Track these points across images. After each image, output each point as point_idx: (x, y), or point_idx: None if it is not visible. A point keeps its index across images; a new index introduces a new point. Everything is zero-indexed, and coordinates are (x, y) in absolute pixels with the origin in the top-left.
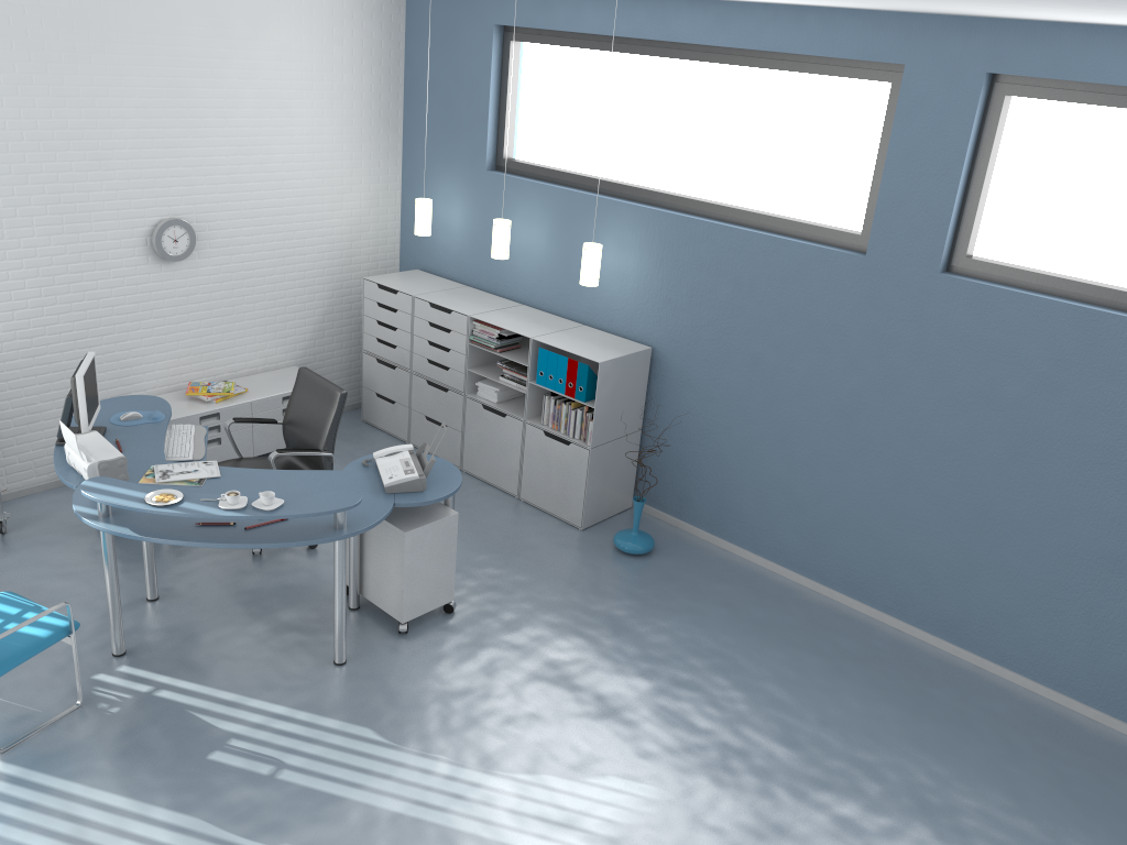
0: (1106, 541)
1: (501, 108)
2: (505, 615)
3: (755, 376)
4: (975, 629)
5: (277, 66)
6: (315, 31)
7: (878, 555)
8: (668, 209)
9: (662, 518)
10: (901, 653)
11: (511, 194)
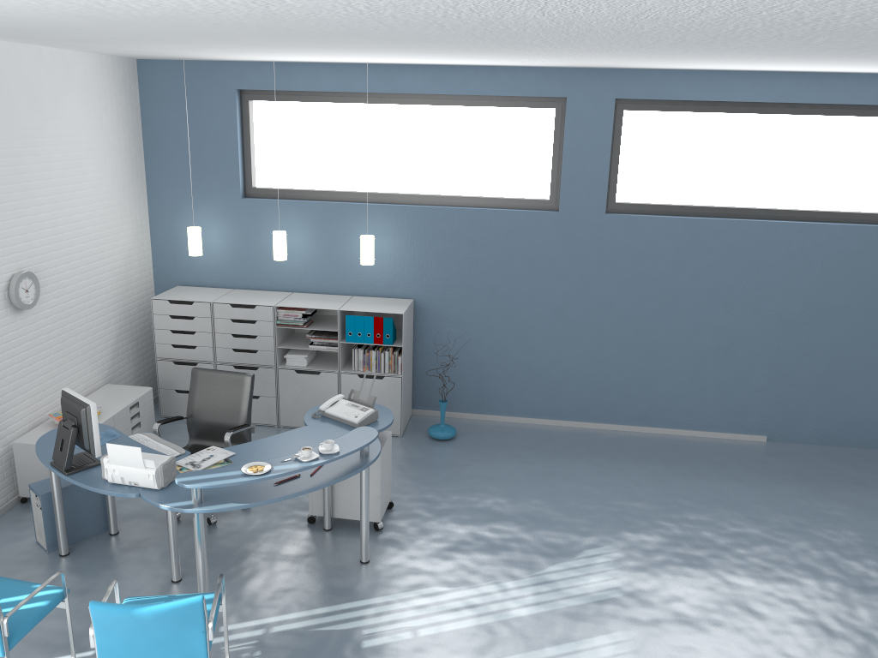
0: (719, 340)
1: (245, 150)
2: (423, 497)
3: (494, 301)
4: (658, 413)
5: (72, 133)
6: (91, 102)
7: (594, 389)
8: (407, 204)
9: (437, 415)
10: (628, 440)
11: (269, 212)
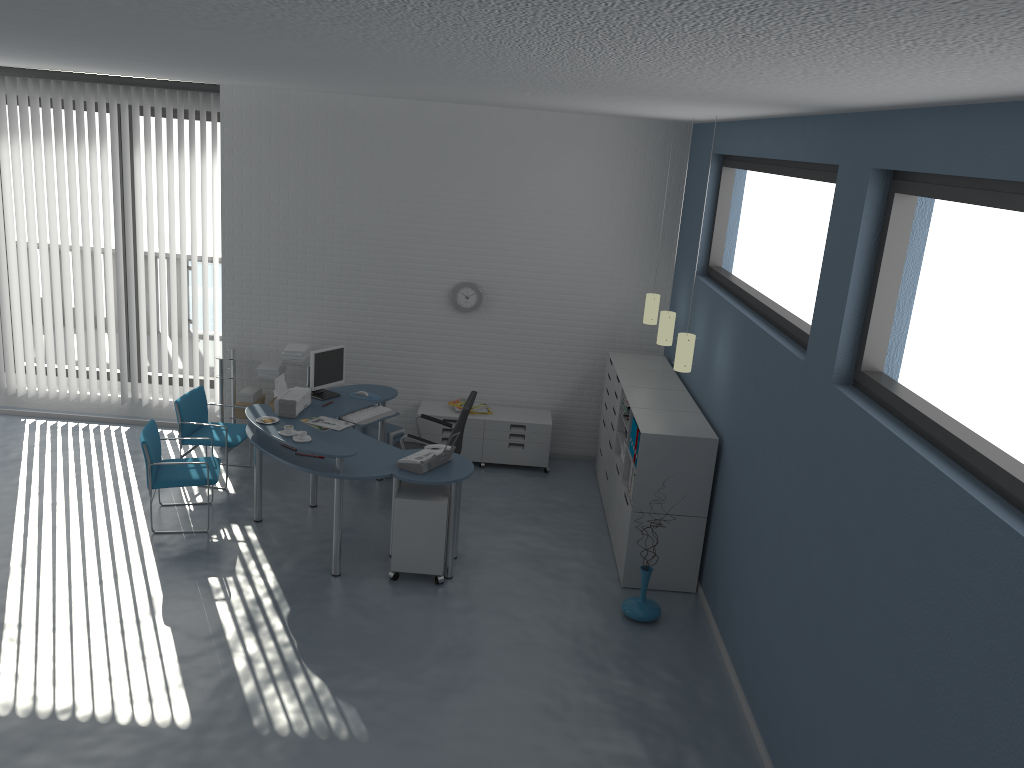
0: (879, 739)
1: (713, 223)
2: (467, 602)
3: (752, 478)
4: None
5: (565, 185)
6: (600, 161)
7: (777, 694)
8: (752, 311)
9: (705, 610)
10: None
11: (699, 294)
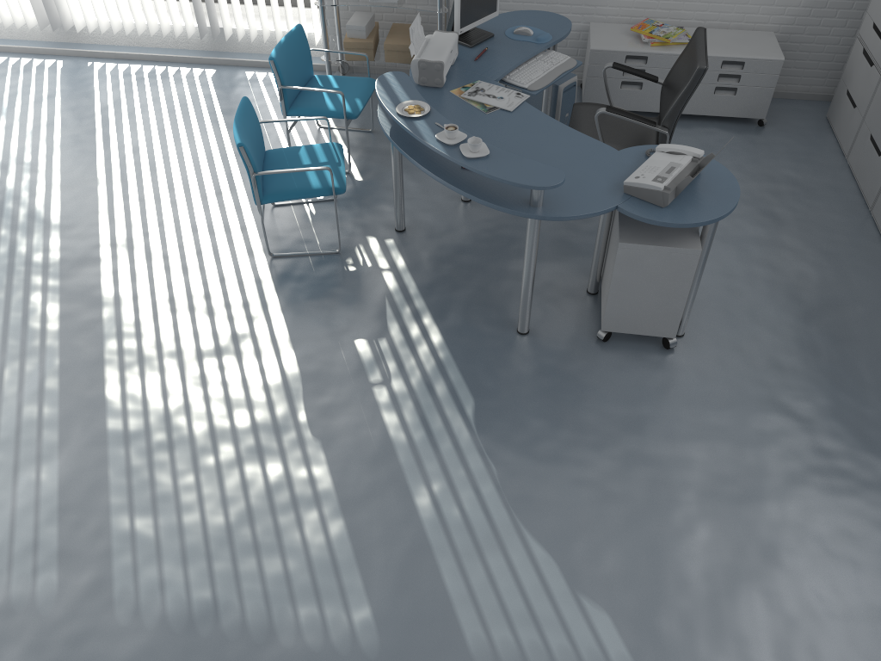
0: None
1: None
2: (717, 385)
3: None
4: None
5: None
6: None
7: None
8: None
9: None
10: None
11: None
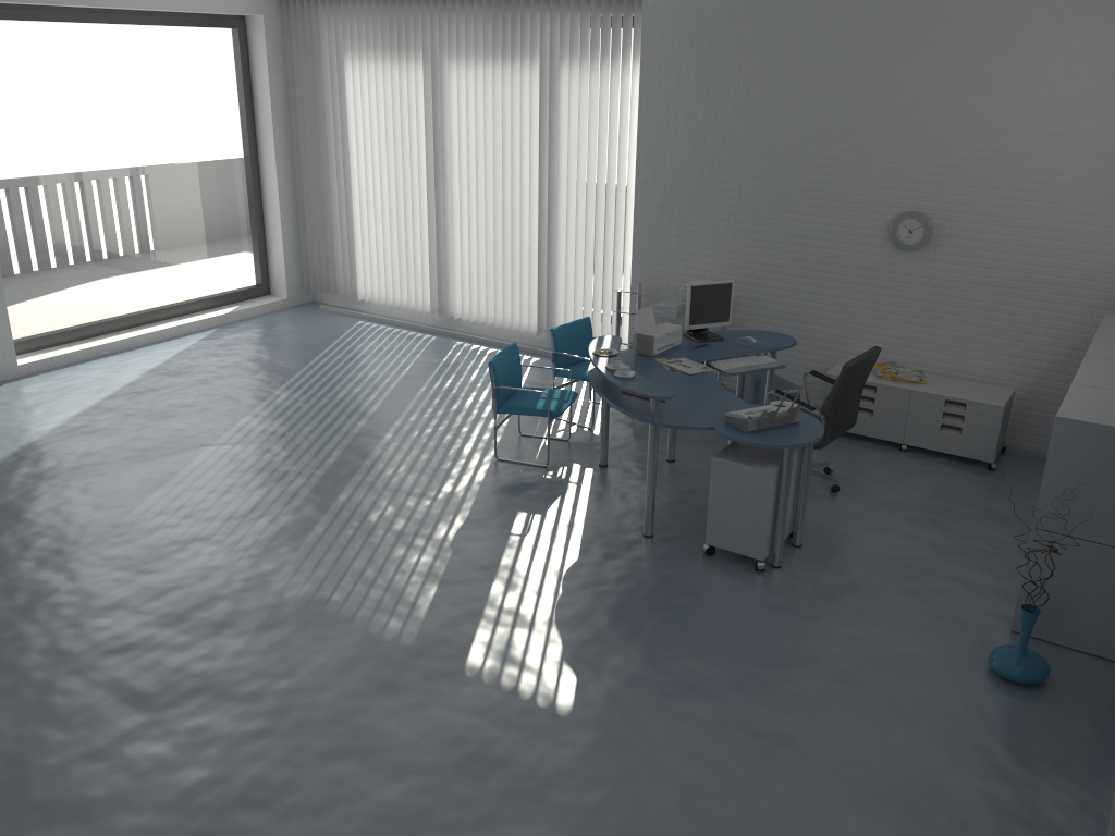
0: None
1: None
2: (780, 599)
3: None
4: None
5: (1066, 74)
6: None
7: None
8: None
9: None
10: None
11: None
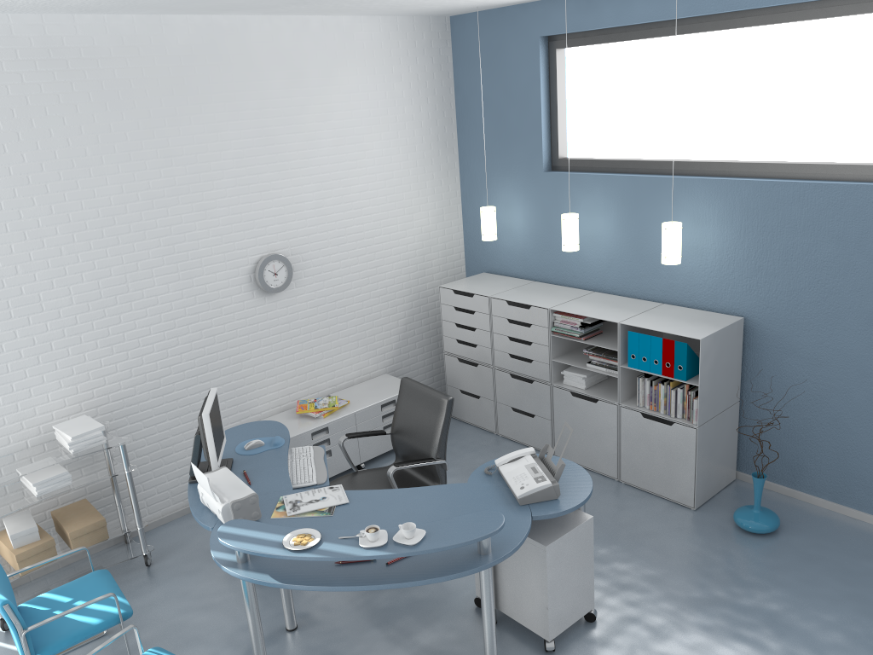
0: None
1: (552, 112)
2: (651, 620)
3: None
4: None
5: (348, 106)
6: (377, 71)
7: None
8: (746, 177)
9: (772, 489)
10: None
11: (571, 189)
